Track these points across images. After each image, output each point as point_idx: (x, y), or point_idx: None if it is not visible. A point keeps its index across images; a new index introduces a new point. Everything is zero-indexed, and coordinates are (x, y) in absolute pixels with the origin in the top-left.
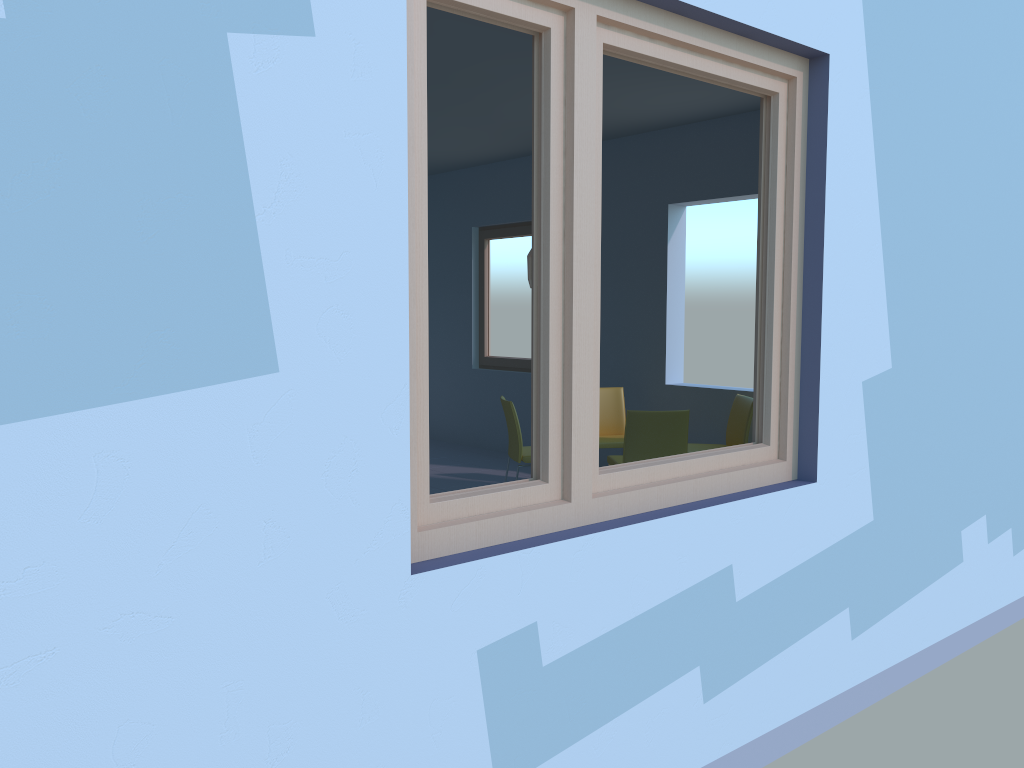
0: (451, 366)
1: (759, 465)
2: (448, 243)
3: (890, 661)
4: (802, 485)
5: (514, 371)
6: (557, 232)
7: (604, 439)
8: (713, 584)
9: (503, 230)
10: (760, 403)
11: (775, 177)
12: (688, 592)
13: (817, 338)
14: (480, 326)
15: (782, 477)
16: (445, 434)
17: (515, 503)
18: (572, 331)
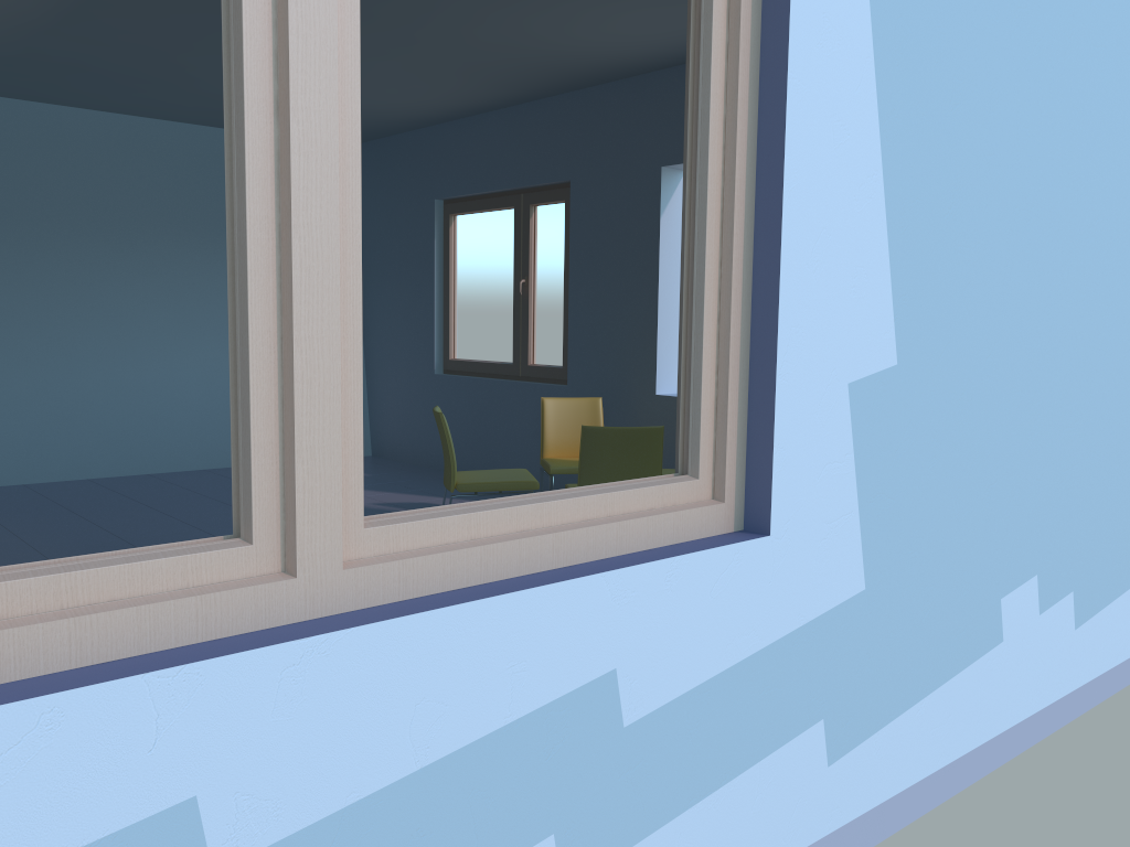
0: (411, 371)
1: (677, 509)
2: (408, 220)
3: (890, 790)
4: (745, 541)
5: (482, 377)
6: (261, 100)
7: (573, 462)
8: (580, 703)
9: (471, 203)
10: (686, 413)
11: (709, 58)
12: (530, 719)
13: (773, 314)
14: (444, 322)
15: (717, 527)
16: (404, 454)
17: (176, 581)
18: (292, 278)
